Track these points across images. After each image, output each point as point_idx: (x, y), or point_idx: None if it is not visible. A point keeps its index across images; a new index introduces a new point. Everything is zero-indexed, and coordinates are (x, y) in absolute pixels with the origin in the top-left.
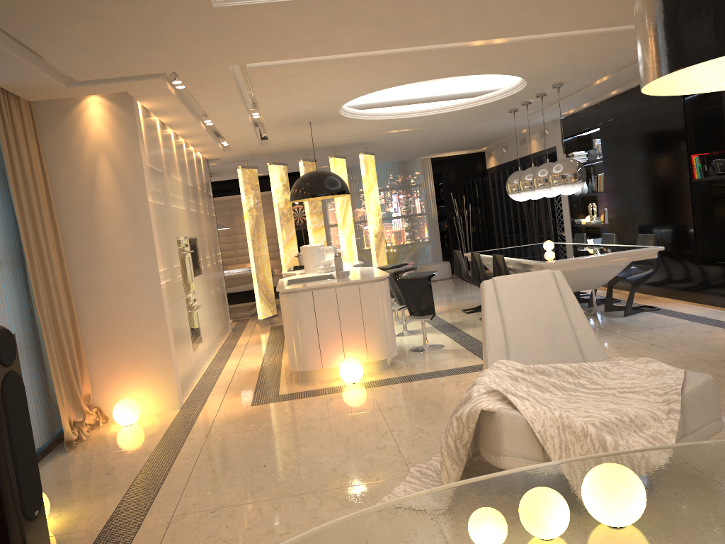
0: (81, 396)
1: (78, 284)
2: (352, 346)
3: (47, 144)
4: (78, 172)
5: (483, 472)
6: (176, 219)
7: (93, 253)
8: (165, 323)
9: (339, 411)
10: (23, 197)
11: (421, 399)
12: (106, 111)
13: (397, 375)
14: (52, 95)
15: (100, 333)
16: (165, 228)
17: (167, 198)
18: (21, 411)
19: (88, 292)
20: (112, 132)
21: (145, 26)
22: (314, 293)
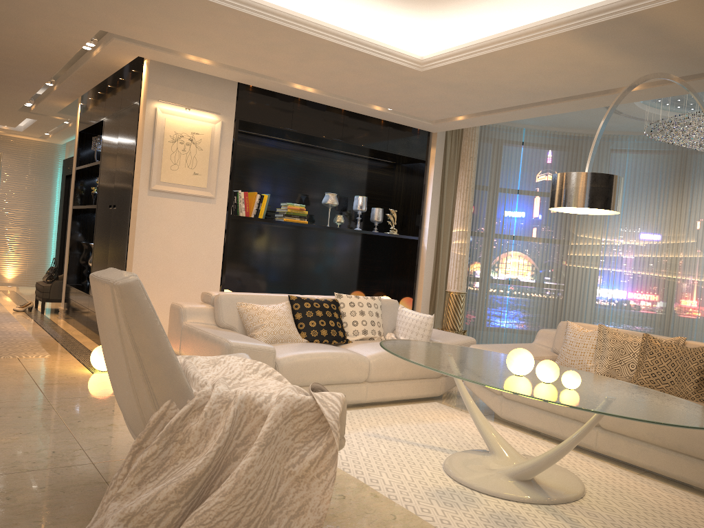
0: None
1: None
2: None
3: None
4: None
5: None
6: None
7: None
8: None
9: None
10: None
11: None
12: None
13: None
14: None
15: None
16: None
17: None
18: None
19: None
20: None
21: None
22: None
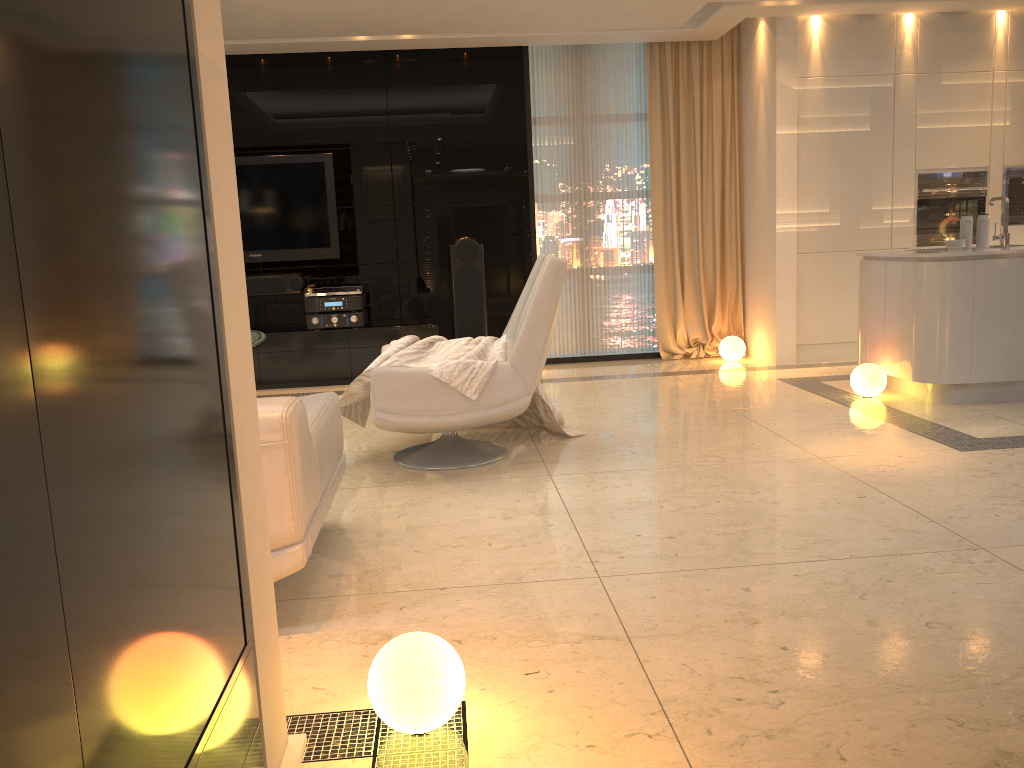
0: (713, 322)
1: (746, 218)
2: (890, 349)
3: (743, 77)
4: (752, 104)
5: (509, 435)
6: (935, 144)
7: (753, 188)
8: (775, 270)
9: (733, 399)
10: (670, 137)
11: (765, 418)
12: (765, 36)
13: (907, 408)
14: (710, 34)
15: (751, 269)
16: (855, 161)
17: (895, 120)
18: (471, 290)
19: (749, 227)
20: (766, 58)
21: (565, 5)
22: (871, 264)
